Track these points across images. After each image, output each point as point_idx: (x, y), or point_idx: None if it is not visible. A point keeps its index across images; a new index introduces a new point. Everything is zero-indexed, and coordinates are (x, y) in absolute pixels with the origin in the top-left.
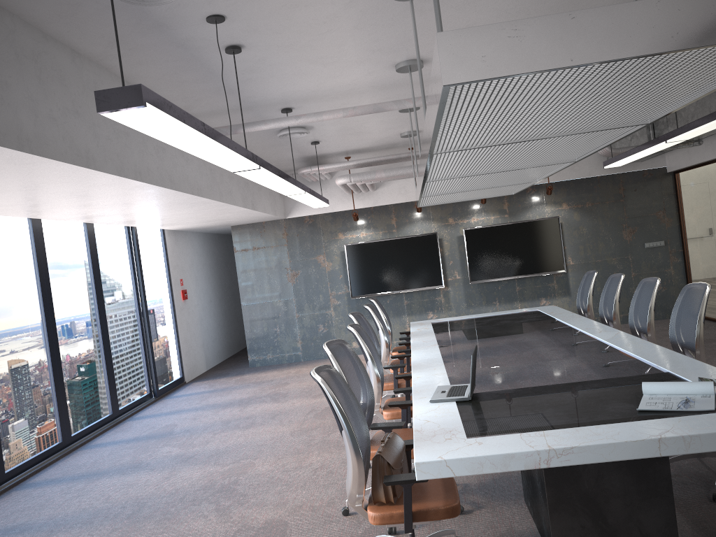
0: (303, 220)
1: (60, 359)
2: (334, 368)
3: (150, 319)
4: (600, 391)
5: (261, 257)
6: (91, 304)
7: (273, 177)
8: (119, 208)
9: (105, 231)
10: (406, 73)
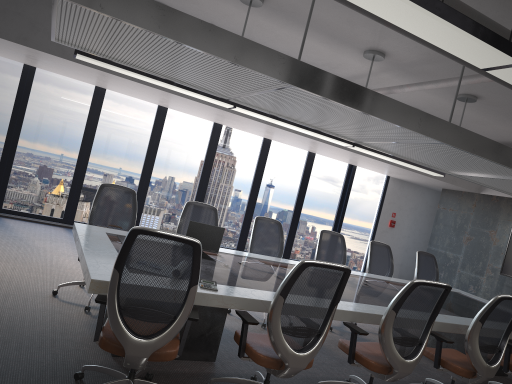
0: (490, 198)
1: (253, 210)
2: (134, 192)
3: (344, 224)
4: None
5: (451, 217)
6: (292, 194)
7: (268, 119)
8: (281, 136)
9: (325, 159)
10: (391, 62)
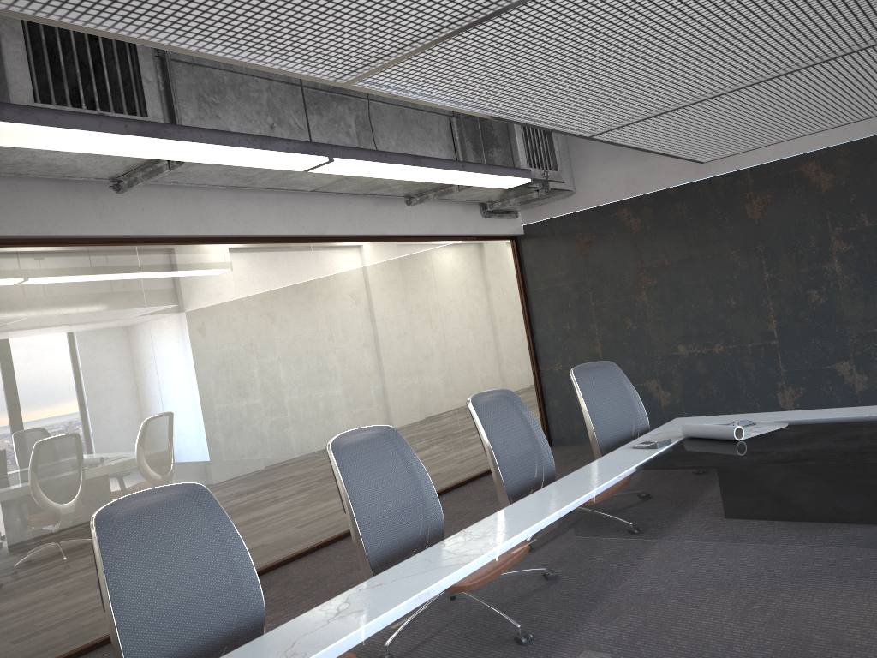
0: None
1: None
2: None
3: None
4: (772, 446)
5: None
6: None
7: None
8: None
9: None
10: None
